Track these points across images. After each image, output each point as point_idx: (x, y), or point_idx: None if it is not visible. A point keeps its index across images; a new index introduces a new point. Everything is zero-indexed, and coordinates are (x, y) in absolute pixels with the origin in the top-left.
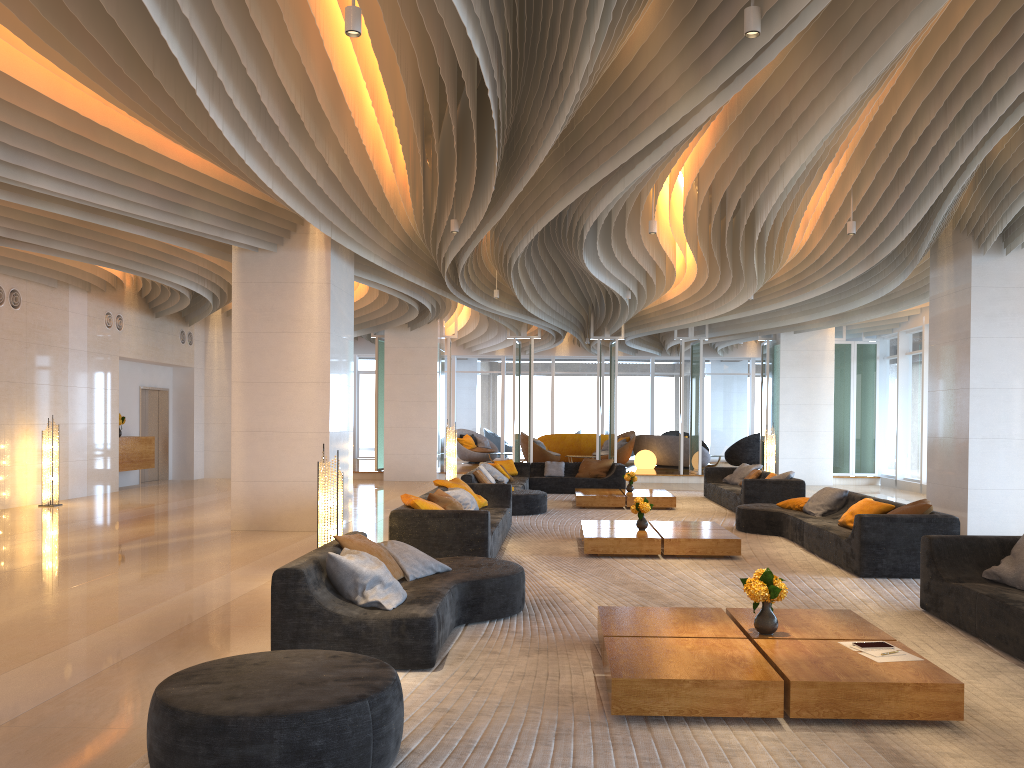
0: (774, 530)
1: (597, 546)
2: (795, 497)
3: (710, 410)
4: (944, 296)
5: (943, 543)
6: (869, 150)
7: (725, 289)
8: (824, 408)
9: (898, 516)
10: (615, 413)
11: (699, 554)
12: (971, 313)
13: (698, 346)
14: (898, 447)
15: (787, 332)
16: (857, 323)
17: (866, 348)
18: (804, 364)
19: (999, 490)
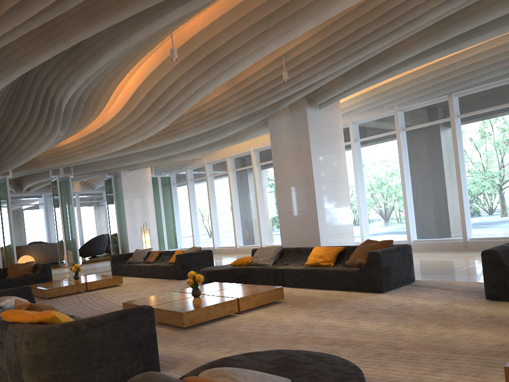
0: (240, 281)
1: (194, 318)
2: (209, 261)
3: (53, 226)
4: (284, 133)
5: (501, 252)
6: (340, 13)
7: (125, 133)
8: (150, 214)
9: (391, 249)
10: (12, 230)
11: (261, 304)
12: (310, 140)
13: (67, 181)
14: (193, 231)
15: (125, 170)
16: (162, 165)
17: (165, 179)
18: (136, 189)
19: (331, 236)
